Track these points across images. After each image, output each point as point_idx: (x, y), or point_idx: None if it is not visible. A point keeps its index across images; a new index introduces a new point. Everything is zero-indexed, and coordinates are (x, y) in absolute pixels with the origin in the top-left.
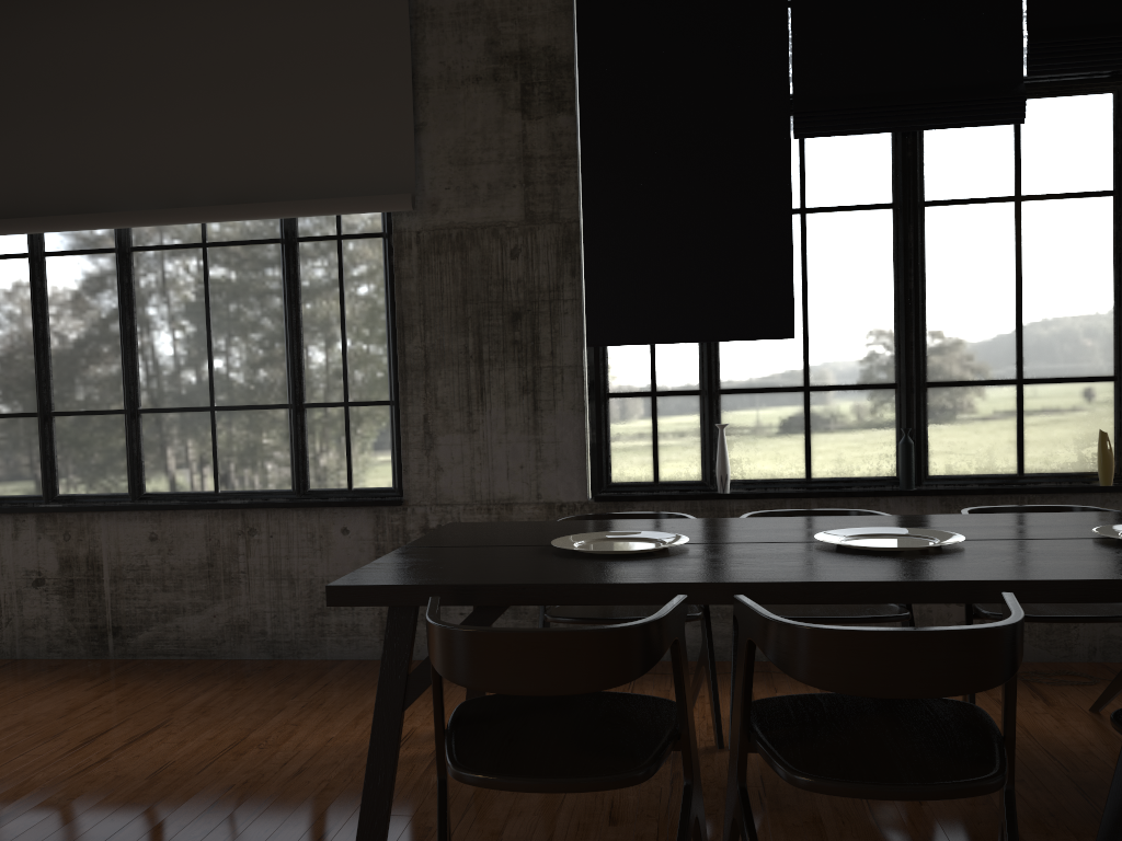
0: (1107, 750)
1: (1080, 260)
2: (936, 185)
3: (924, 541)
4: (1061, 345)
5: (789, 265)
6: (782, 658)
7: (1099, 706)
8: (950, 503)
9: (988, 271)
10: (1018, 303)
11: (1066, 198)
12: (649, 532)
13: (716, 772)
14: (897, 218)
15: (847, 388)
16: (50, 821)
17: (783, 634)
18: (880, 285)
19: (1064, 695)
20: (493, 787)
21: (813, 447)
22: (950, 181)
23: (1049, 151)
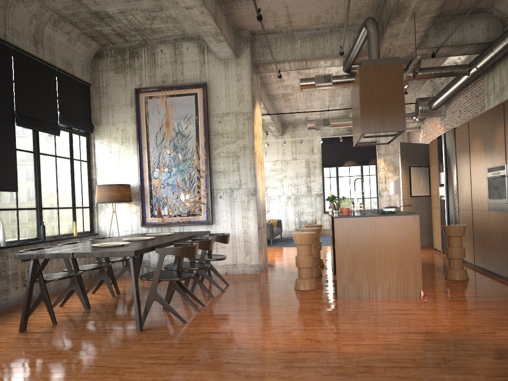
0: (130, 288)
1: (66, 175)
2: (41, 148)
3: (141, 238)
4: (64, 198)
5: (16, 167)
6: (202, 247)
7: (111, 285)
8: (51, 244)
9: (52, 175)
10: (57, 186)
11: (63, 158)
12: (100, 243)
13: (104, 309)
14: (35, 156)
15: (26, 209)
16: (33, 375)
17: (202, 242)
18: (32, 176)
19: (95, 287)
20: (188, 278)
21: (19, 229)
22: (44, 148)
23: (60, 144)
